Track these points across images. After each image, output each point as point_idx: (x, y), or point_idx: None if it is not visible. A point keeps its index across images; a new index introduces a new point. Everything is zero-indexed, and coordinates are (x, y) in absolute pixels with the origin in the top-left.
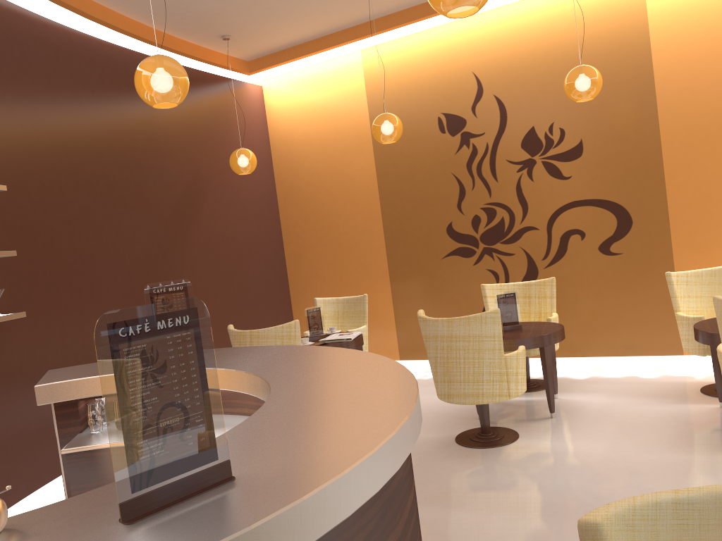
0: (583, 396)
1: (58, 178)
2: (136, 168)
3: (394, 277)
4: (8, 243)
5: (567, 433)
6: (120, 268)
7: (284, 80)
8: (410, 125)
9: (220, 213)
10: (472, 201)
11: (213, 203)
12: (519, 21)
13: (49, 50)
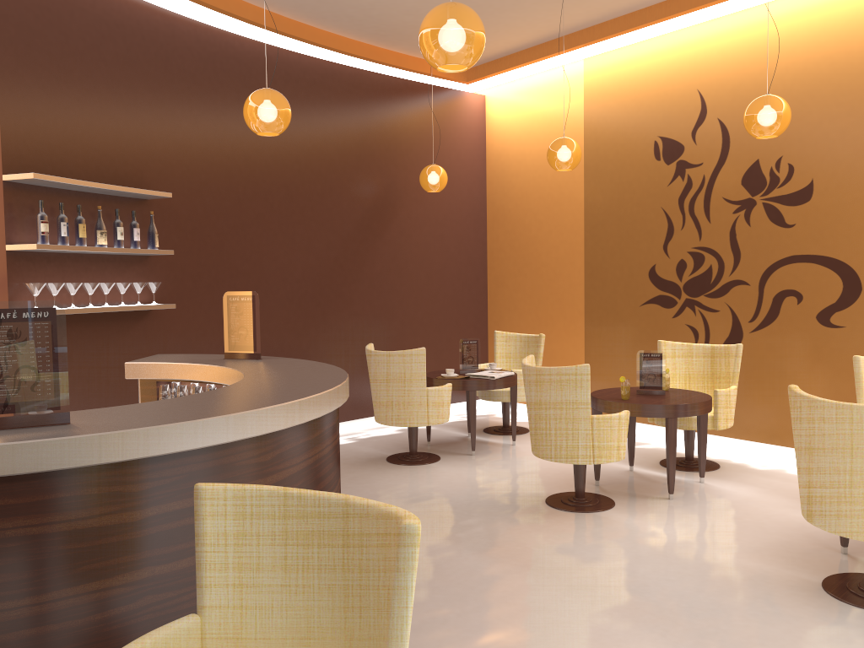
0: (734, 486)
1: (236, 187)
2: (321, 179)
3: (589, 320)
4: (177, 242)
5: (663, 516)
6: (289, 275)
7: (506, 90)
8: (624, 148)
9: (412, 229)
10: (679, 242)
11: (406, 219)
12: (757, 30)
13: (243, 67)
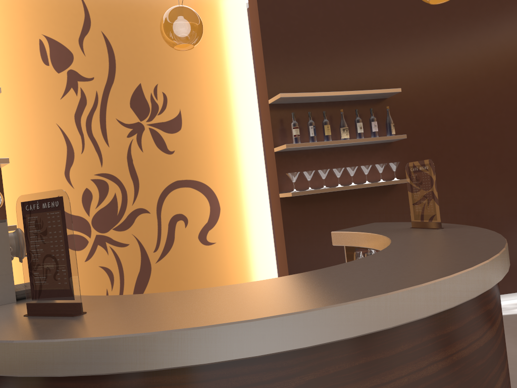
0: None
1: (470, 72)
2: None
3: None
4: (416, 128)
5: None
6: None
7: None
8: None
9: None
10: None
11: None
12: None
13: None
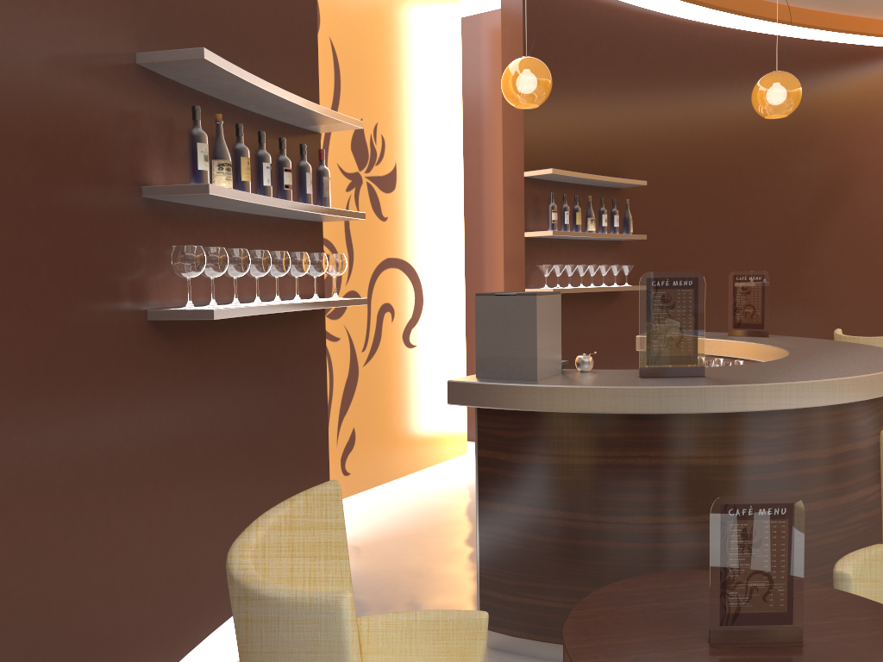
0: None
1: (693, 172)
2: (772, 160)
3: None
4: (642, 228)
5: None
6: (739, 259)
7: None
8: None
9: (867, 209)
10: None
11: (860, 198)
12: None
13: (703, 53)
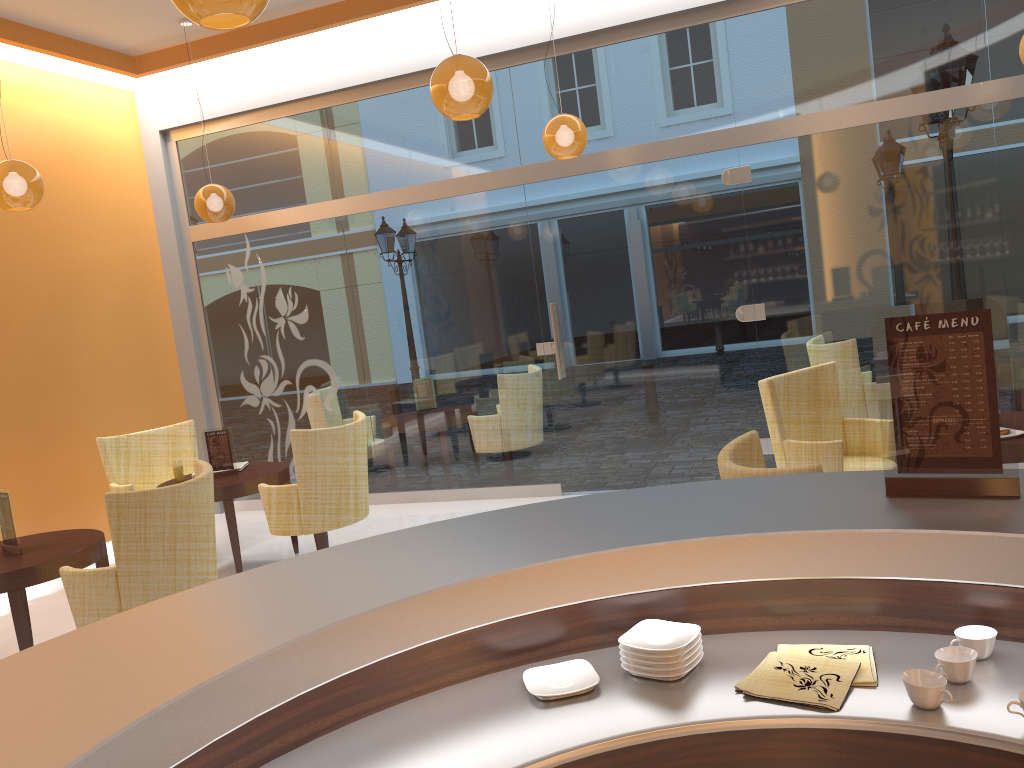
0: None
1: None
2: None
3: None
4: None
5: None
6: None
7: None
8: None
9: None
10: None
11: None
12: None
13: None
